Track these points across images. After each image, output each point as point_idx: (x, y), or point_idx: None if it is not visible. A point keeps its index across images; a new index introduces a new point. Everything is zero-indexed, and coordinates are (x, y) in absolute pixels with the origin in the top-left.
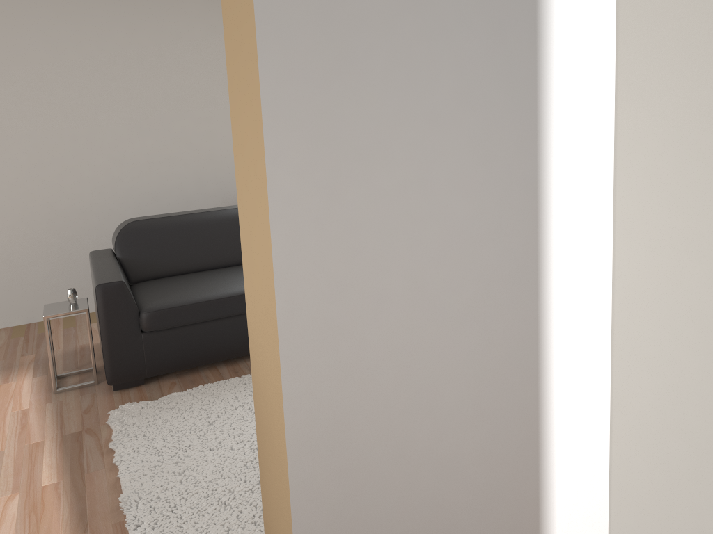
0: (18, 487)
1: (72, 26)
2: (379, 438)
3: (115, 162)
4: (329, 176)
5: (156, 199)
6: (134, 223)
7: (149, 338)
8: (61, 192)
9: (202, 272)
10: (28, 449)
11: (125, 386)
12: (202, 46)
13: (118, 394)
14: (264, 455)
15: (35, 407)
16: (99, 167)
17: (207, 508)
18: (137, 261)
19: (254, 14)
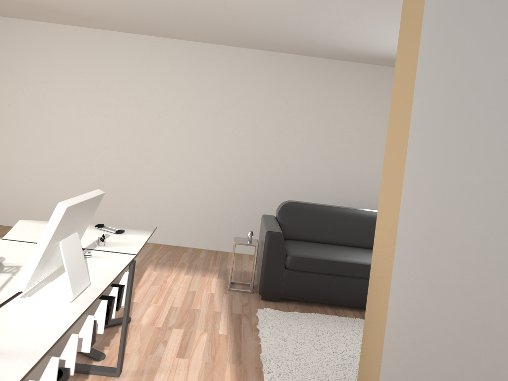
0: (206, 329)
1: (280, 84)
2: (443, 334)
3: (286, 166)
4: (441, 167)
5: (304, 194)
6: (291, 203)
7: (288, 273)
8: (252, 177)
9: (326, 244)
10: (212, 313)
11: (268, 298)
12: (352, 105)
13: (263, 302)
14: (368, 325)
15: (218, 293)
16: (276, 167)
17: (311, 379)
18: (289, 226)
19: (415, 76)
